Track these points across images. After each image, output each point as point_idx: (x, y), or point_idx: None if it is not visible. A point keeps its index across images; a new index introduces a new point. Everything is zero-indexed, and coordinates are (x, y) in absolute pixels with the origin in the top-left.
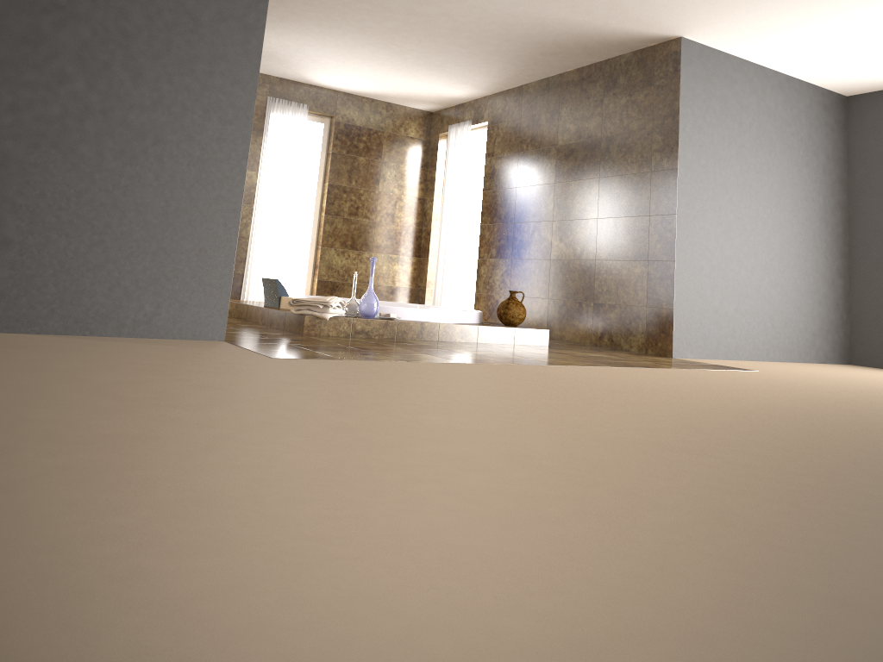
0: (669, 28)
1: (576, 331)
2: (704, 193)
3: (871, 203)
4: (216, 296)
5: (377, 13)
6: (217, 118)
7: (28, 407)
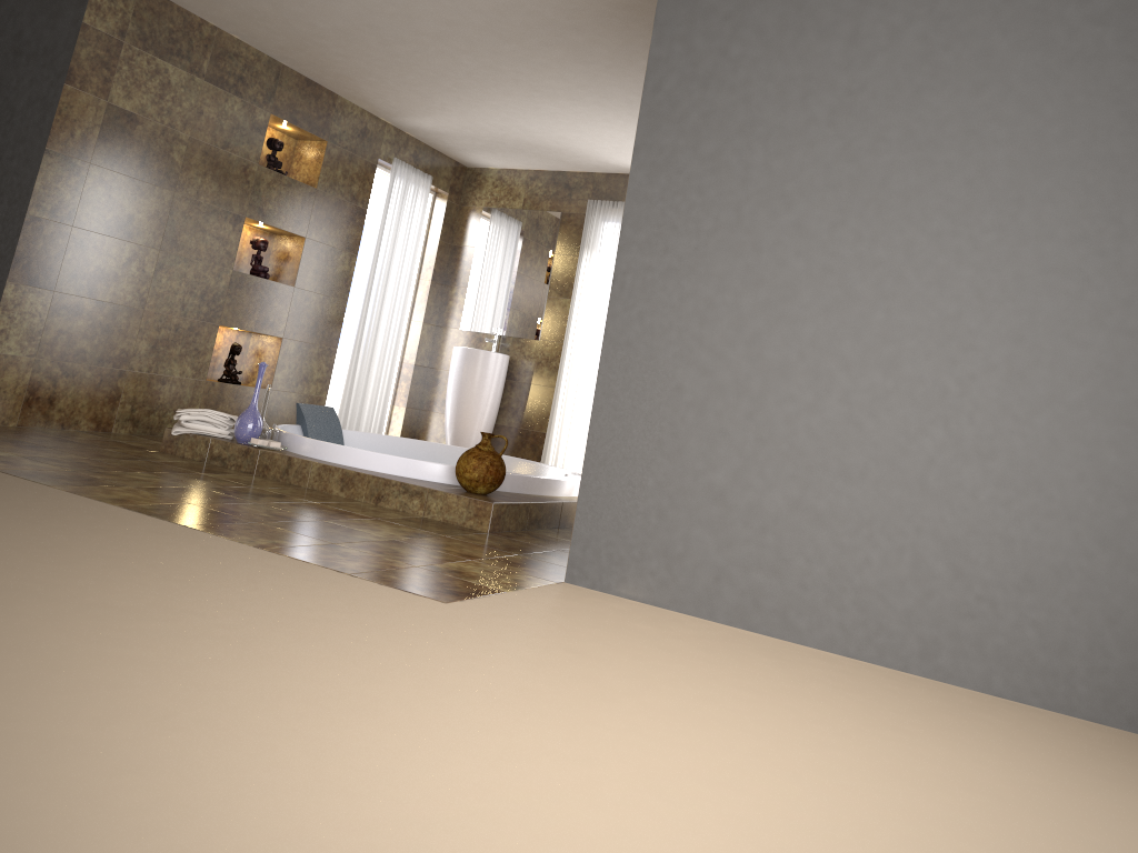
0: None
1: None
2: (707, 216)
3: None
4: None
5: (426, 52)
6: (7, 199)
7: None
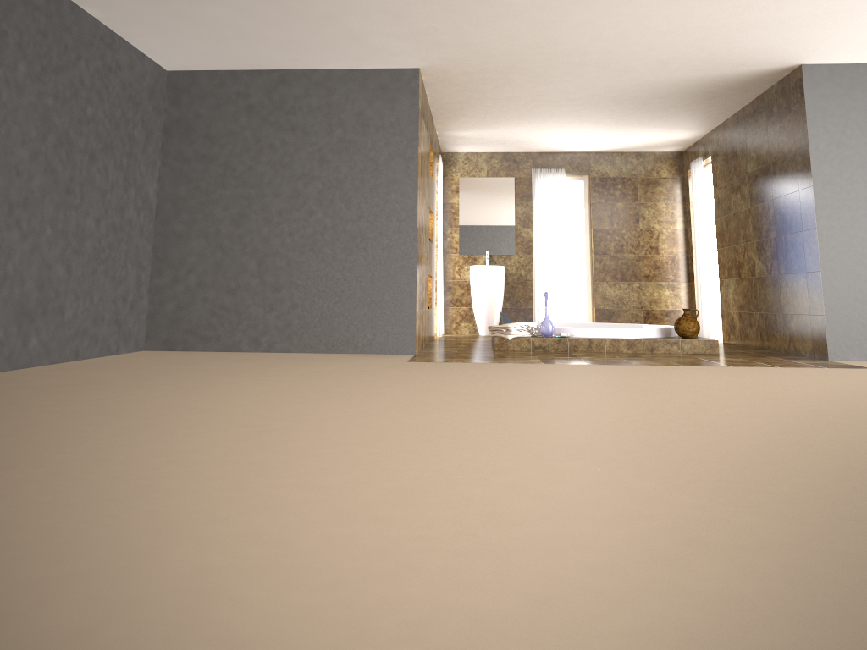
0: (780, 62)
1: (775, 340)
2: (853, 203)
3: None
4: (407, 327)
5: (549, 105)
6: (395, 219)
7: (221, 375)
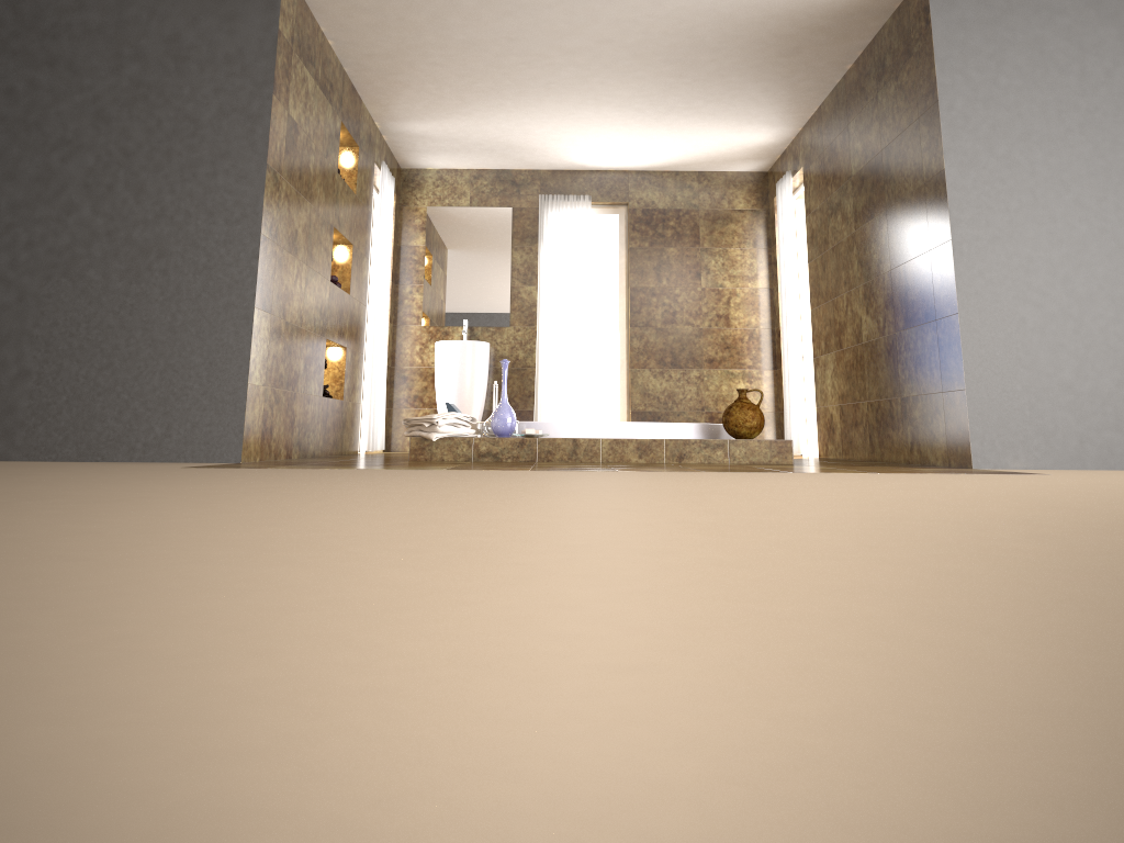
0: None
1: (891, 444)
2: (1012, 198)
3: None
4: (230, 412)
5: (535, 63)
6: (223, 220)
7: None
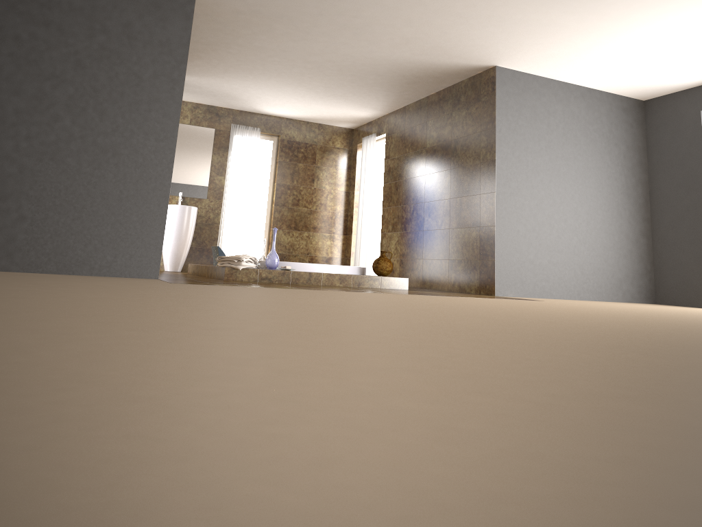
0: (484, 60)
1: (439, 281)
2: (519, 176)
3: (663, 180)
4: (153, 250)
5: (285, 63)
6: (153, 138)
7: None
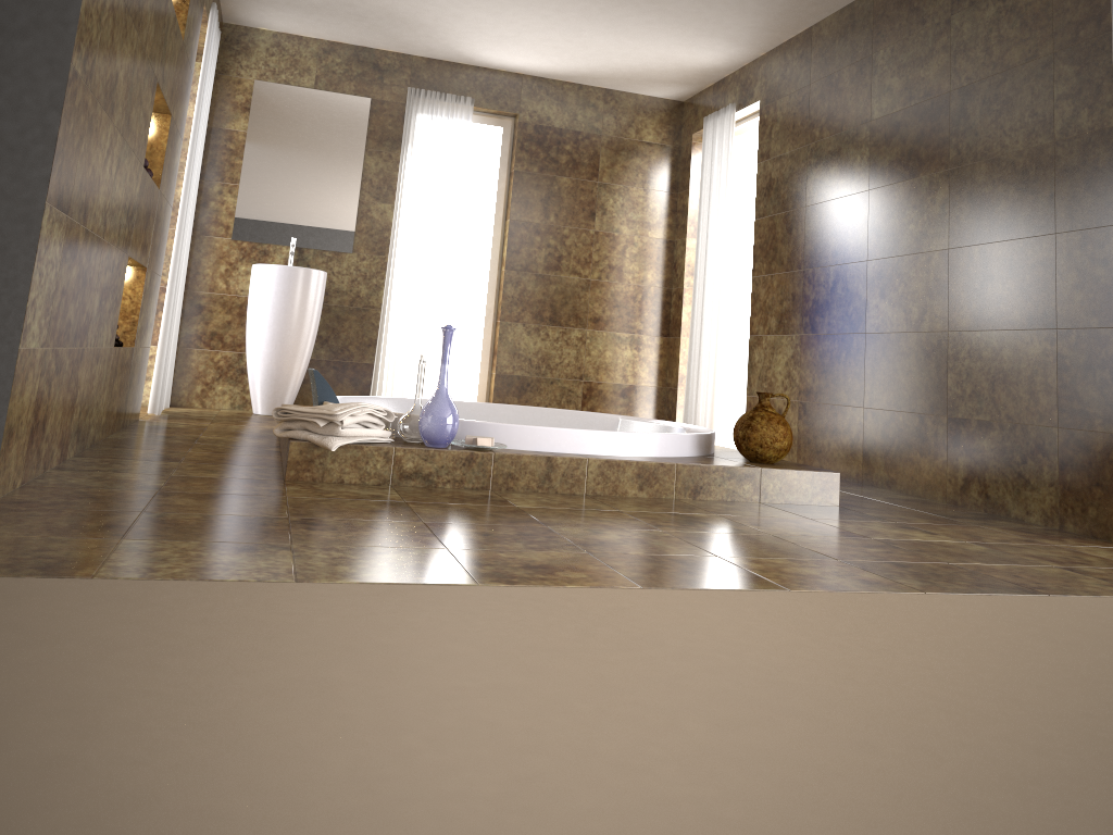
0: None
1: (916, 472)
2: None
3: None
4: None
5: None
6: None
7: None
